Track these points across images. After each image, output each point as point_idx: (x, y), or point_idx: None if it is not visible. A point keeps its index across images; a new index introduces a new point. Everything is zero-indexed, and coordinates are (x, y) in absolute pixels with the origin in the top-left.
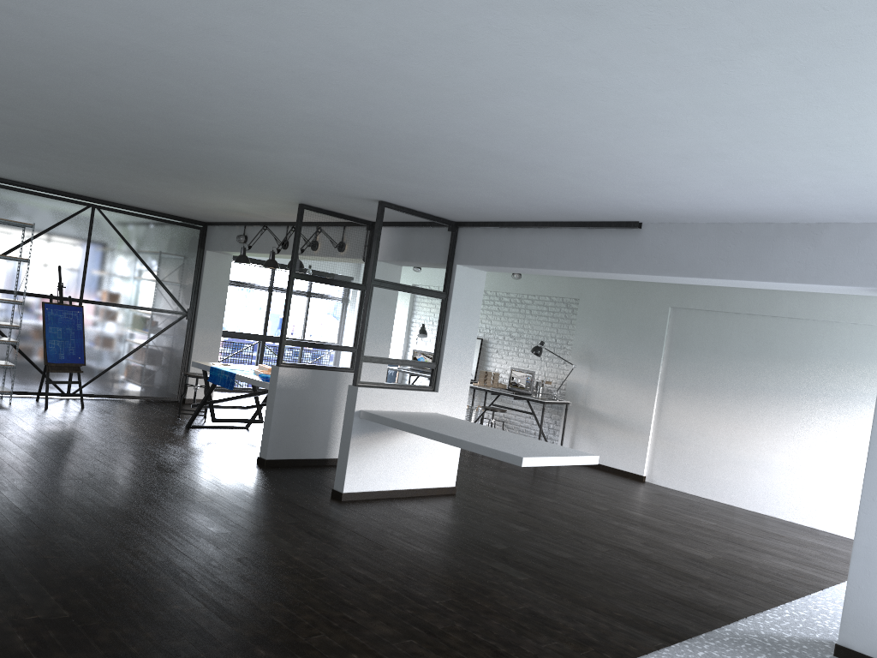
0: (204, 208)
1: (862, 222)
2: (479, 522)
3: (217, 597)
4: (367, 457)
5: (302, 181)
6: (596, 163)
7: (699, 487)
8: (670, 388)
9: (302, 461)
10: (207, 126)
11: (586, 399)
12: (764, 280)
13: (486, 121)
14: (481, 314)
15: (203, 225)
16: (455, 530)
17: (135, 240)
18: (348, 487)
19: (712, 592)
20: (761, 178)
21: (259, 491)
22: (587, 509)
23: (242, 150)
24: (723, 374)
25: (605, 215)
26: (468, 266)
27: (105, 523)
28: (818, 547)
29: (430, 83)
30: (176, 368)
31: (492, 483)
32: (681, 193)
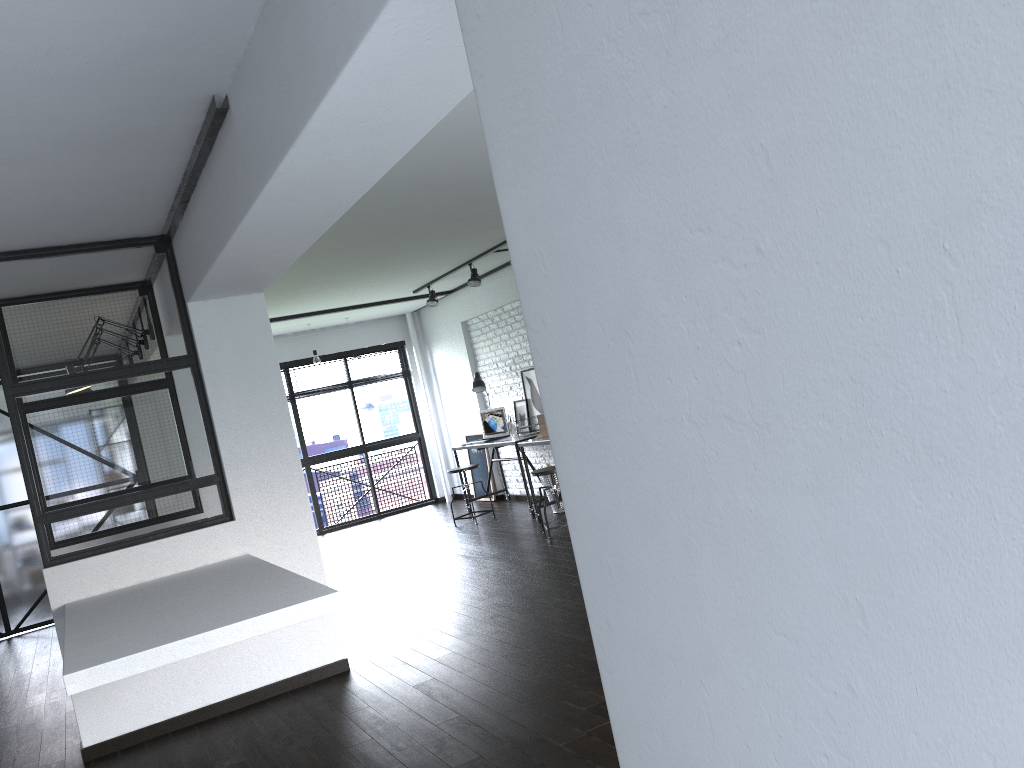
0: None
1: None
2: (286, 745)
3: None
4: None
5: None
6: None
7: None
8: None
9: None
10: None
11: None
12: (323, 92)
13: None
14: None
15: None
16: None
17: None
18: (91, 736)
19: None
20: None
21: None
22: (581, 631)
23: None
24: None
25: (145, 114)
26: (212, 298)
27: None
28: None
29: None
30: None
31: (464, 617)
32: None
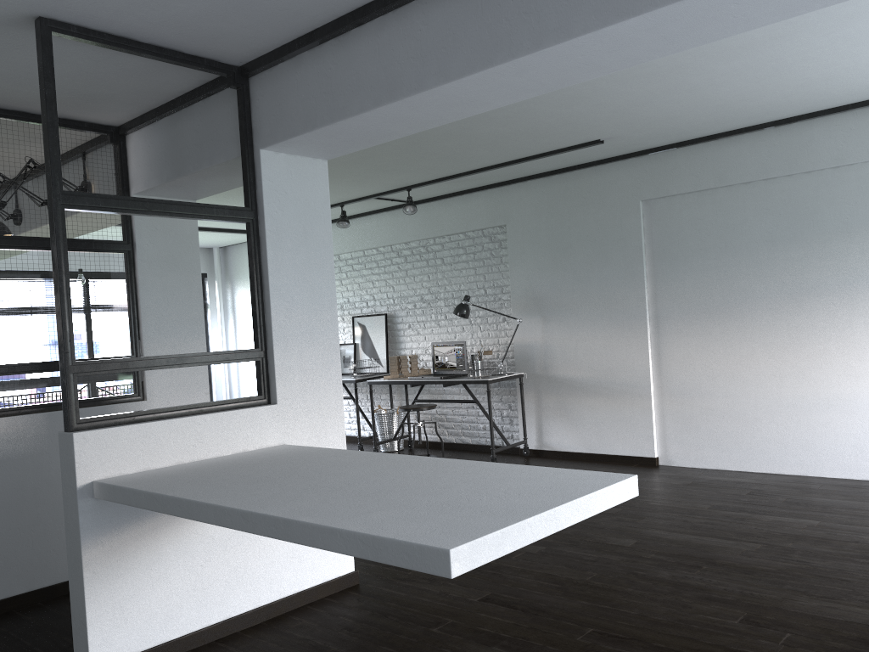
0: None
1: None
2: None
3: None
4: (138, 576)
5: None
6: None
7: (745, 457)
8: (667, 320)
9: (66, 585)
10: None
11: (546, 364)
12: None
13: None
14: (378, 281)
15: None
16: None
17: None
18: None
19: None
20: None
21: None
22: (600, 552)
23: None
24: (745, 280)
25: None
26: (285, 152)
27: None
28: None
29: None
30: None
31: None
32: None
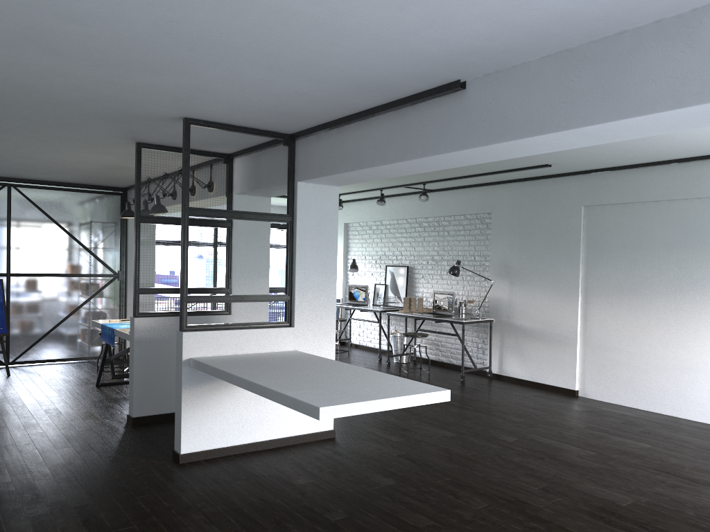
0: (92, 170)
1: None
2: (335, 477)
3: None
4: (209, 410)
5: (78, 104)
6: None
7: (636, 398)
8: (593, 293)
9: None
10: None
11: (509, 315)
12: (624, 117)
13: None
14: (405, 242)
15: (123, 191)
16: (292, 495)
17: (56, 212)
18: (187, 447)
19: None
20: None
21: (88, 460)
22: (489, 442)
23: None
24: (648, 271)
25: (413, 78)
26: (312, 183)
27: None
28: None
29: None
30: None
31: (391, 418)
32: None
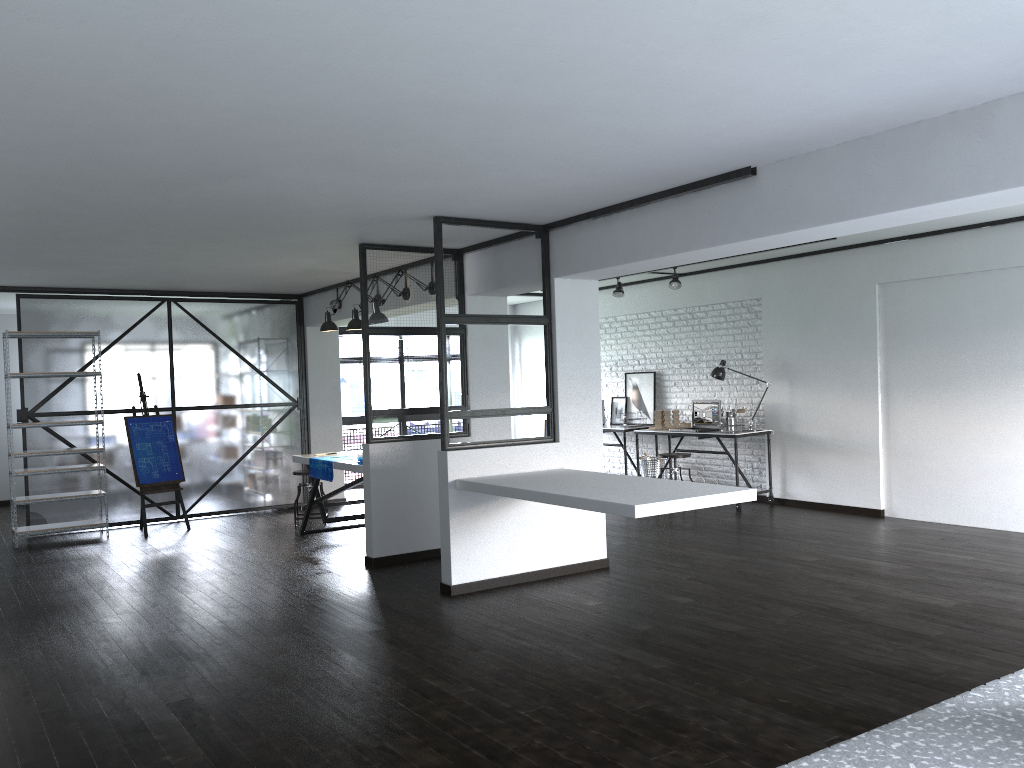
0: (278, 276)
1: None
2: (626, 599)
3: (227, 739)
4: (477, 537)
5: (329, 211)
6: (615, 84)
7: (957, 512)
8: (895, 389)
9: (420, 553)
10: (154, 159)
11: (791, 423)
12: (925, 203)
13: (423, 54)
14: (649, 342)
15: (298, 299)
16: (588, 614)
17: (223, 329)
18: (457, 578)
19: (940, 653)
20: (847, 45)
21: (351, 597)
22: (787, 563)
23: (224, 184)
24: (962, 358)
25: (702, 167)
26: (570, 278)
27: (138, 660)
28: None
29: (300, 11)
30: (296, 468)
31: (665, 547)
32: (763, 103)
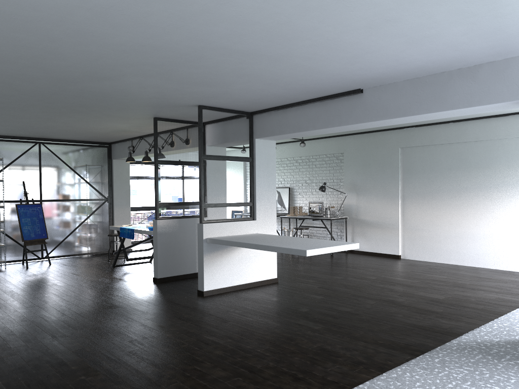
0: (103, 132)
1: (503, 58)
2: (291, 297)
3: (111, 367)
4: (216, 267)
5: (146, 99)
6: (315, 45)
7: (434, 256)
8: (407, 198)
9: (181, 276)
10: (67, 68)
11: (357, 213)
12: (445, 110)
13: (230, 24)
14: (287, 173)
15: (108, 145)
16: (275, 304)
17: (68, 159)
18: (206, 287)
19: (444, 319)
20: (426, 35)
21: (152, 297)
22: (362, 279)
23: (98, 83)
24: (439, 184)
25: (337, 88)
26: (262, 139)
27: (48, 330)
28: (514, 282)
29: None
30: (106, 233)
31: (302, 273)
32: (378, 59)
